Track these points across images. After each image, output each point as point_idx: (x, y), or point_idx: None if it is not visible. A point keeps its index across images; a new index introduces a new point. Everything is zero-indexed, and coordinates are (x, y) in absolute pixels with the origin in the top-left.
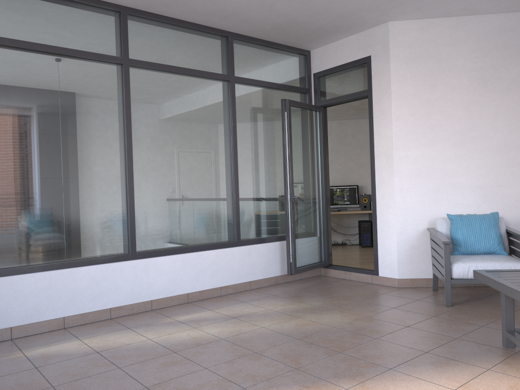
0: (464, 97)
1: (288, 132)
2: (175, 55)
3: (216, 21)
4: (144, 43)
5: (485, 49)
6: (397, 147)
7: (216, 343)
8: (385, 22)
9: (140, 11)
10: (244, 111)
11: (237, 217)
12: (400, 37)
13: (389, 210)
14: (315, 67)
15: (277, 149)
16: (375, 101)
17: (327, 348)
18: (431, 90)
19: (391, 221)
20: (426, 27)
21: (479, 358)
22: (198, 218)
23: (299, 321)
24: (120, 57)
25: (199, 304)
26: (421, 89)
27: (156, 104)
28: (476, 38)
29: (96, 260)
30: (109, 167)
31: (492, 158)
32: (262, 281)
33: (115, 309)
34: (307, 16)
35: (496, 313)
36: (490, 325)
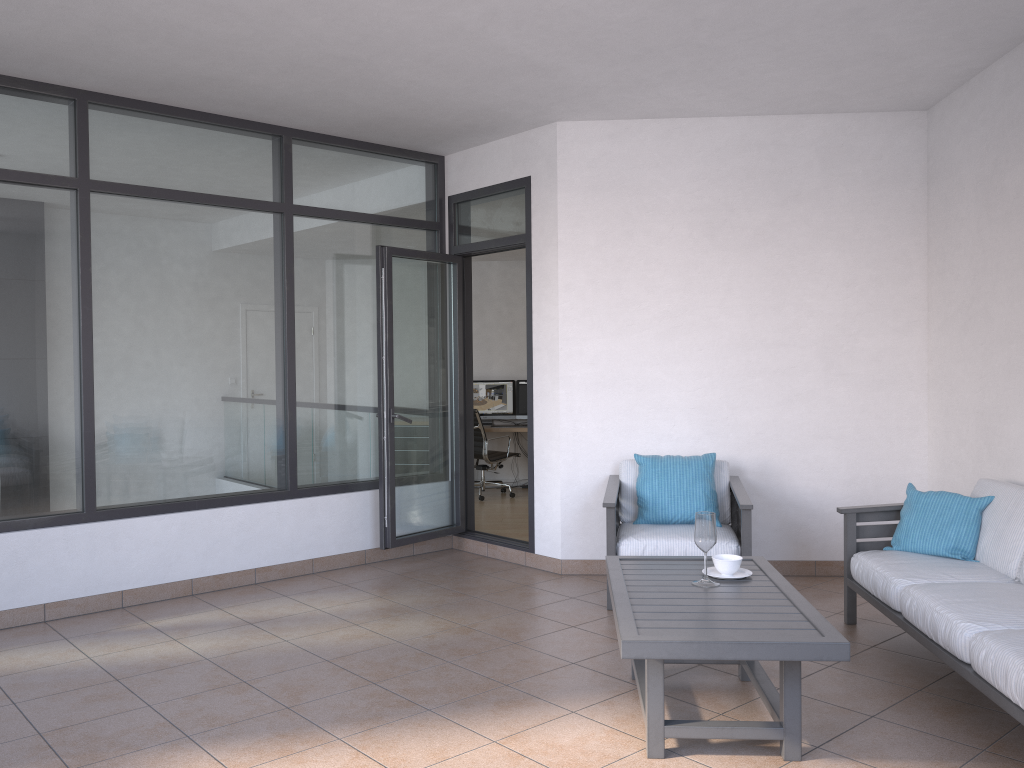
0: (678, 256)
1: (386, 303)
2: (179, 170)
3: (255, 113)
4: (120, 153)
5: (715, 175)
6: (566, 336)
7: (192, 665)
8: (551, 121)
9: (114, 98)
10: (310, 265)
11: (293, 448)
12: (575, 150)
13: (551, 443)
14: (450, 186)
15: (374, 330)
16: (535, 255)
17: (361, 677)
18: (624, 241)
19: (553, 461)
20: (619, 133)
21: (576, 695)
22: (216, 451)
23: (352, 631)
24: (73, 178)
25: (209, 598)
26: (607, 239)
27: (141, 257)
28: (701, 156)
29: (21, 523)
30: (49, 365)
31: (722, 360)
32: (337, 558)
33: (53, 605)
34: (411, 111)
35: None
36: None
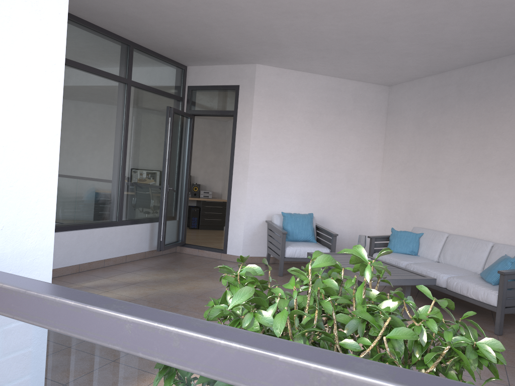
0: (299, 130)
1: (170, 134)
2: (88, 55)
3: (126, 33)
4: None
5: (316, 98)
6: (252, 158)
7: (135, 301)
8: (254, 63)
9: None
10: (134, 111)
11: (122, 200)
12: (263, 77)
13: (240, 205)
14: (190, 81)
15: (155, 146)
16: (238, 121)
17: None
18: (279, 120)
19: (241, 213)
20: (281, 74)
21: None
22: (92, 200)
23: (186, 286)
24: None
25: (91, 273)
26: (272, 119)
27: (69, 97)
28: (311, 89)
29: None
30: None
31: (311, 175)
32: (135, 255)
33: None
34: (202, 48)
35: None
36: None
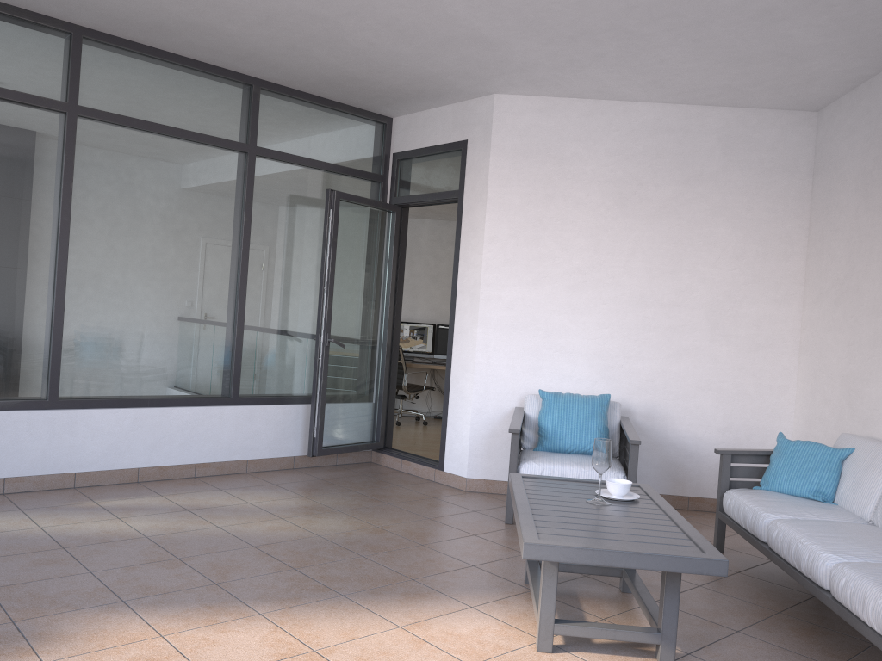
0: (591, 220)
1: (331, 240)
2: (158, 106)
3: (230, 62)
4: (107, 84)
5: (629, 152)
6: (487, 282)
7: (132, 541)
8: (490, 93)
9: (106, 36)
10: (267, 201)
11: (238, 360)
12: (509, 119)
13: (466, 375)
14: (396, 144)
15: (319, 263)
16: (465, 209)
17: (283, 562)
18: (545, 203)
19: (467, 391)
20: (548, 109)
21: (474, 592)
22: (170, 357)
23: (278, 524)
24: (64, 102)
25: (152, 486)
26: (530, 200)
27: (118, 178)
28: (618, 135)
29: None
30: (27, 266)
31: (622, 314)
32: (269, 461)
33: (12, 479)
34: (368, 72)
35: None
36: None
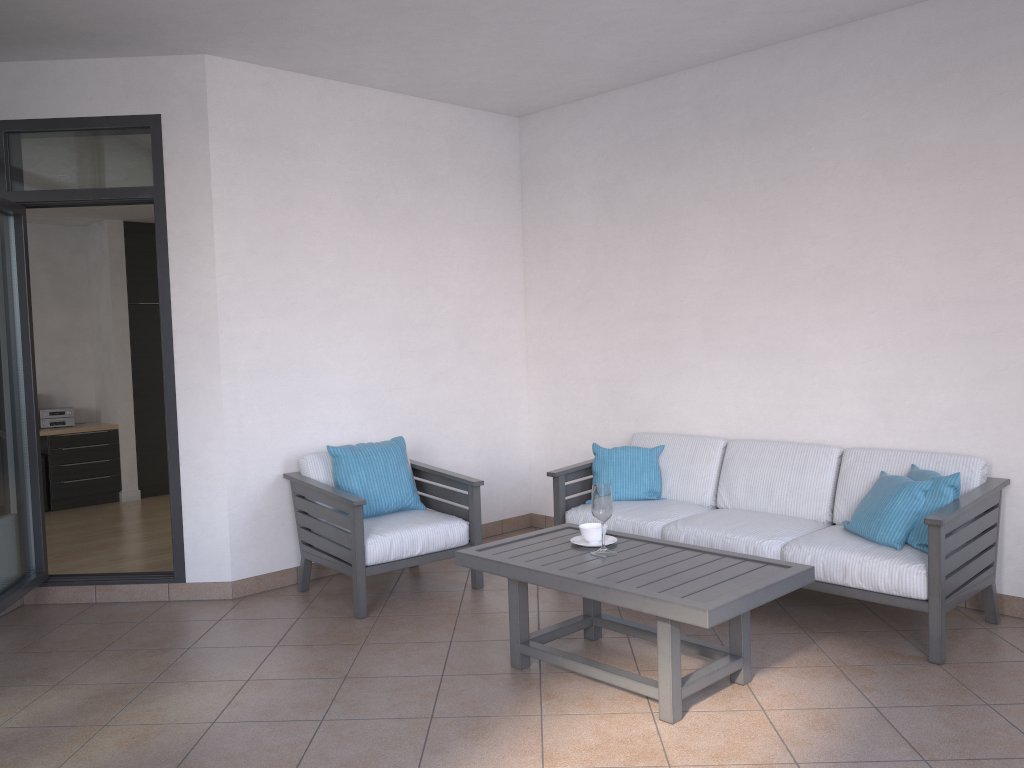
0: (337, 230)
1: None
2: None
3: None
4: None
5: (367, 148)
6: (227, 315)
7: None
8: (199, 53)
9: None
10: None
11: None
12: (228, 93)
13: (210, 445)
14: None
15: None
16: (172, 214)
17: None
18: (284, 208)
19: (215, 466)
20: (275, 84)
21: (509, 700)
22: None
23: (120, 734)
24: None
25: None
26: (267, 204)
27: None
28: (353, 125)
29: None
30: None
31: (379, 341)
32: None
33: None
34: None
35: (442, 612)
36: (459, 636)
